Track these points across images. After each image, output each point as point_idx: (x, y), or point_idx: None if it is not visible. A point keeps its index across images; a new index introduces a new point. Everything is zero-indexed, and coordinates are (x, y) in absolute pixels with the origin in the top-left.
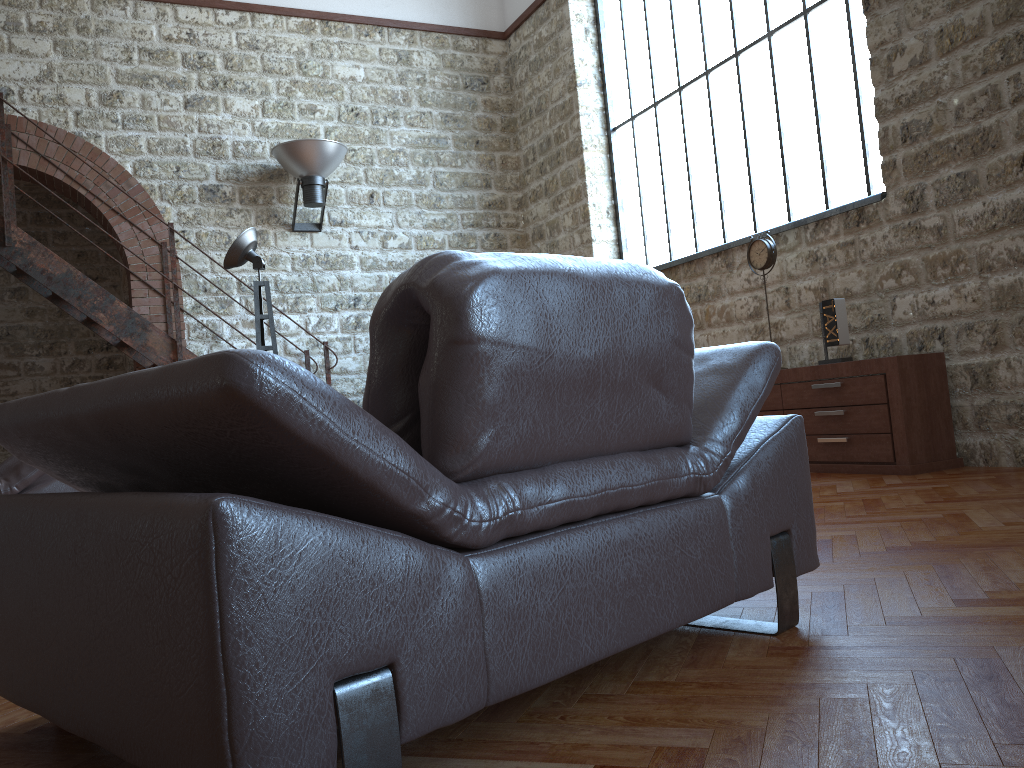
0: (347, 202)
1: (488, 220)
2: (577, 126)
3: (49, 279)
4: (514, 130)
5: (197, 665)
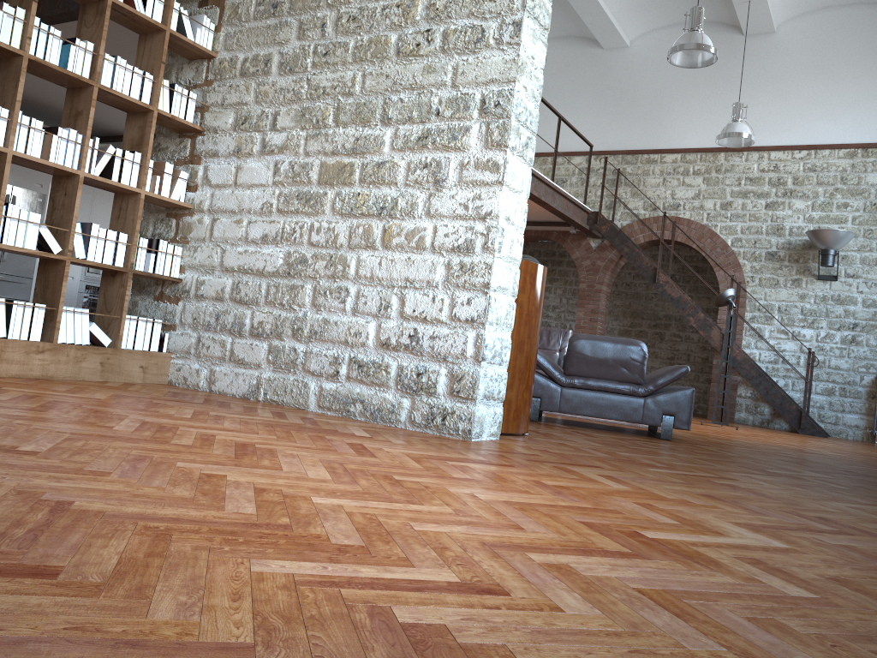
0: (859, 263)
1: None
2: None
3: (671, 299)
4: None
5: None
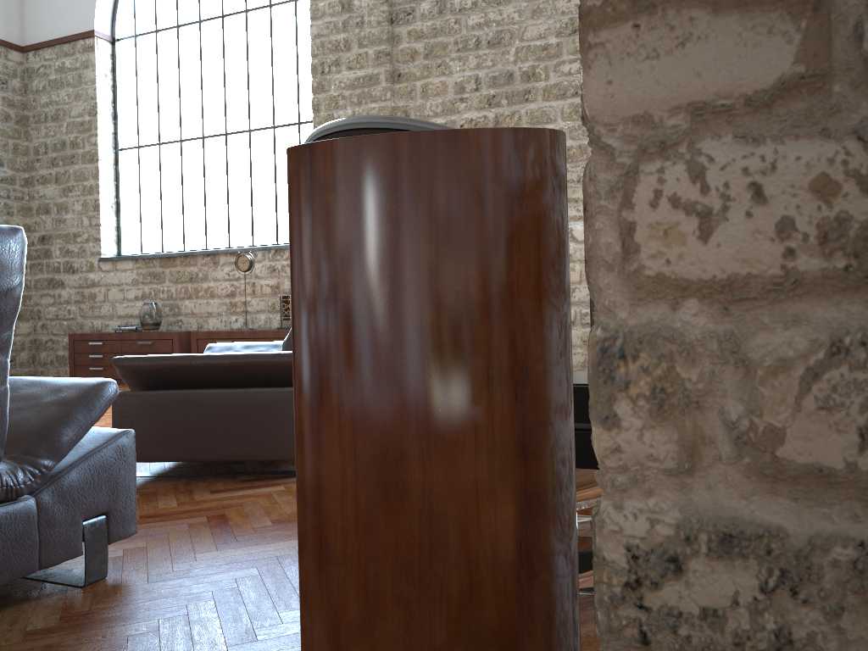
0: None
1: (0, 192)
2: (95, 142)
3: None
4: (25, 124)
5: None
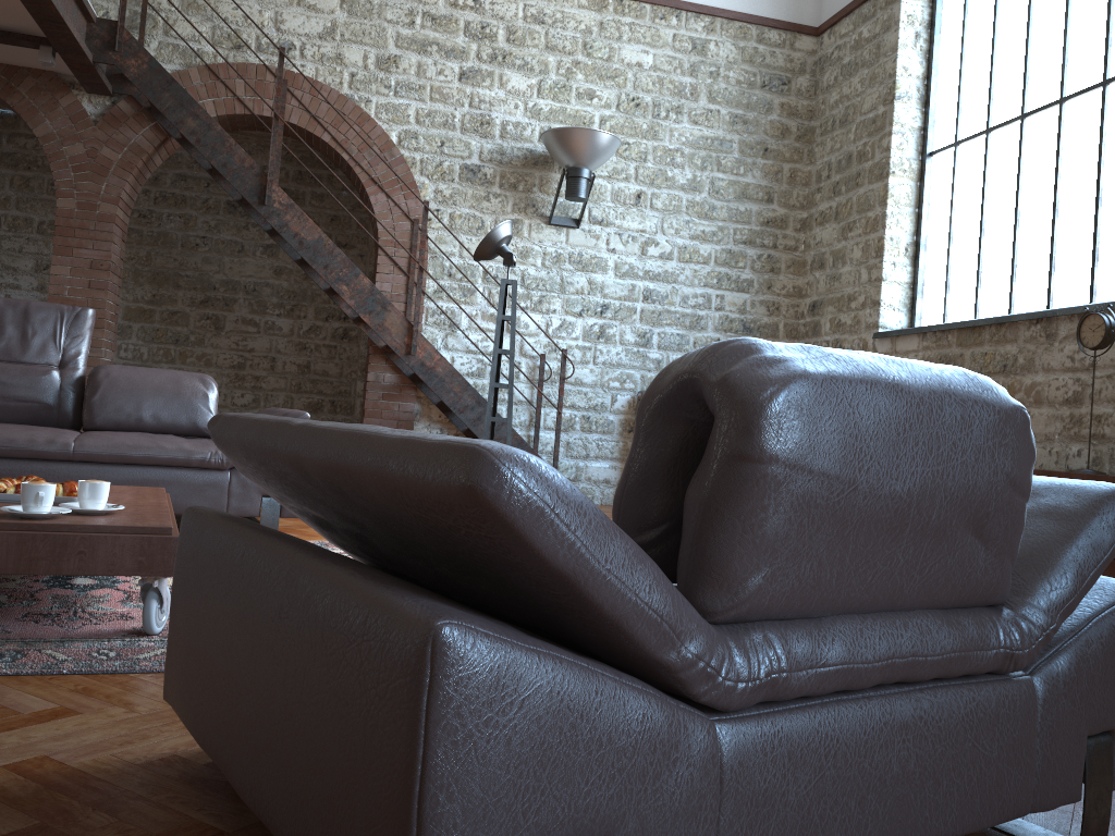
0: (611, 200)
1: (763, 239)
2: (887, 145)
3: (300, 244)
4: (810, 140)
5: (388, 807)
